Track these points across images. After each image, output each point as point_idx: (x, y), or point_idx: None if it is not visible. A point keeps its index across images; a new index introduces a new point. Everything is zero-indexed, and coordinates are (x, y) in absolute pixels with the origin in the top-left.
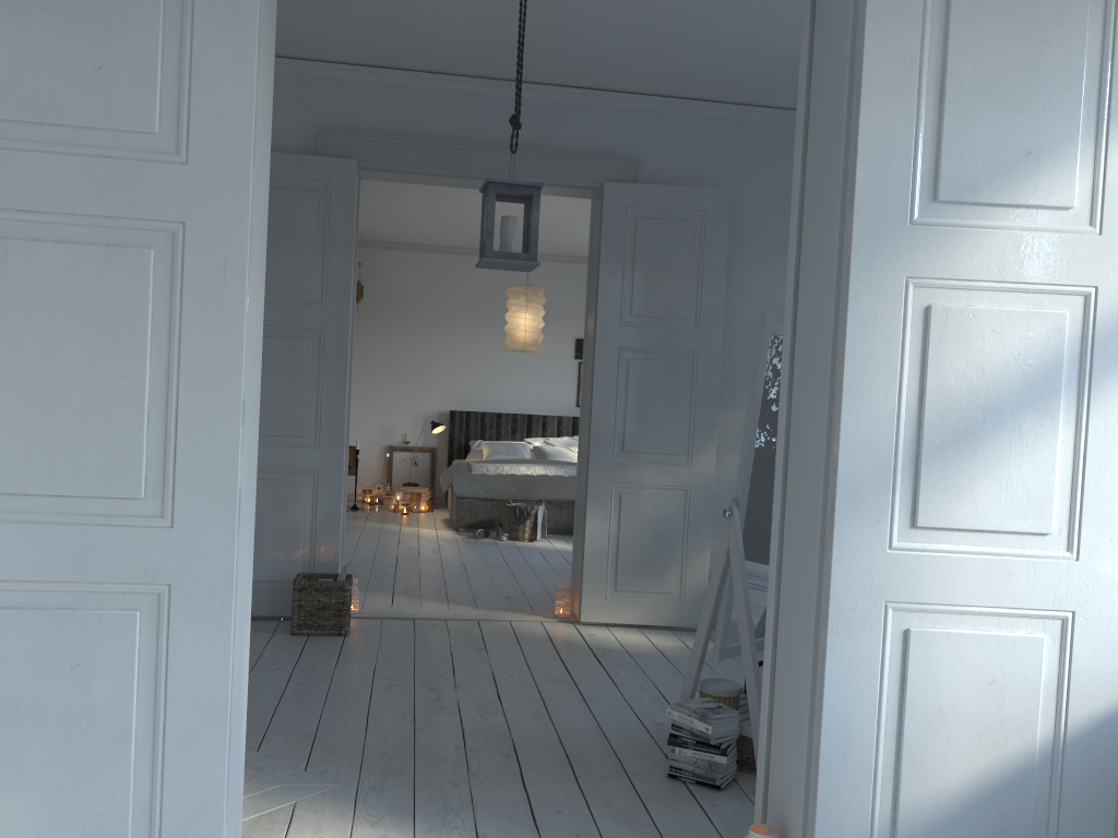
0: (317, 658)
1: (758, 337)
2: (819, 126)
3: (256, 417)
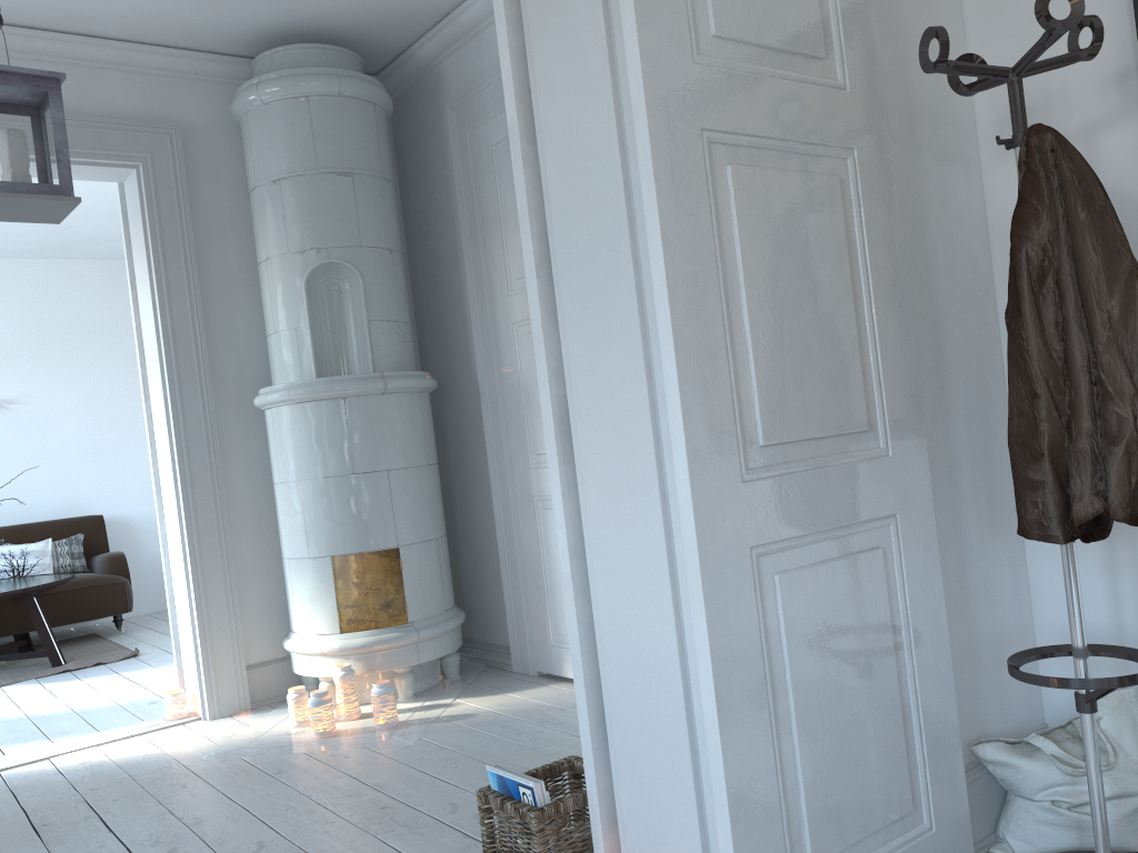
0: (440, 844)
1: None
2: None
3: (168, 458)
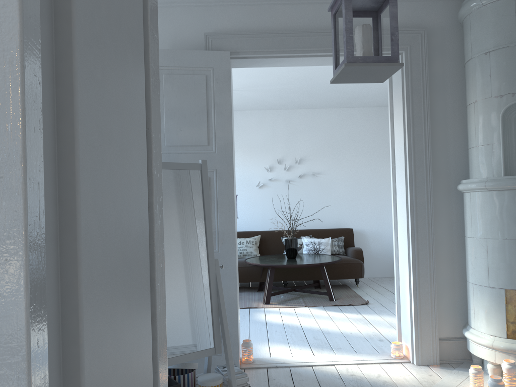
0: None
1: (207, 173)
2: (232, 120)
3: (404, 215)
